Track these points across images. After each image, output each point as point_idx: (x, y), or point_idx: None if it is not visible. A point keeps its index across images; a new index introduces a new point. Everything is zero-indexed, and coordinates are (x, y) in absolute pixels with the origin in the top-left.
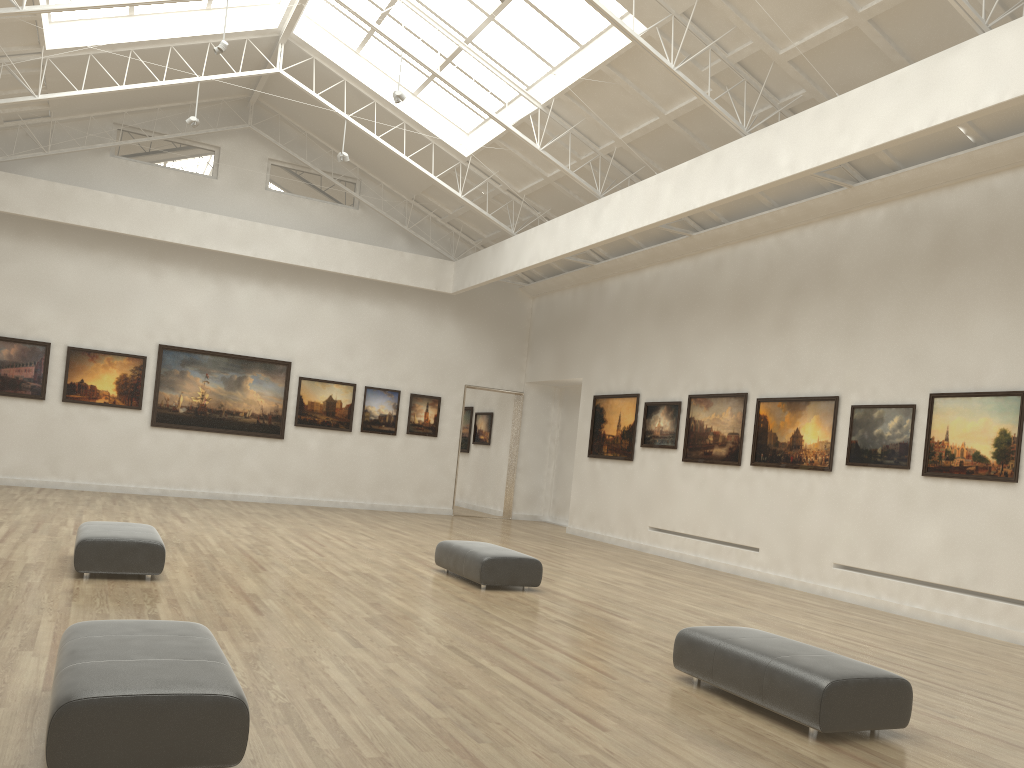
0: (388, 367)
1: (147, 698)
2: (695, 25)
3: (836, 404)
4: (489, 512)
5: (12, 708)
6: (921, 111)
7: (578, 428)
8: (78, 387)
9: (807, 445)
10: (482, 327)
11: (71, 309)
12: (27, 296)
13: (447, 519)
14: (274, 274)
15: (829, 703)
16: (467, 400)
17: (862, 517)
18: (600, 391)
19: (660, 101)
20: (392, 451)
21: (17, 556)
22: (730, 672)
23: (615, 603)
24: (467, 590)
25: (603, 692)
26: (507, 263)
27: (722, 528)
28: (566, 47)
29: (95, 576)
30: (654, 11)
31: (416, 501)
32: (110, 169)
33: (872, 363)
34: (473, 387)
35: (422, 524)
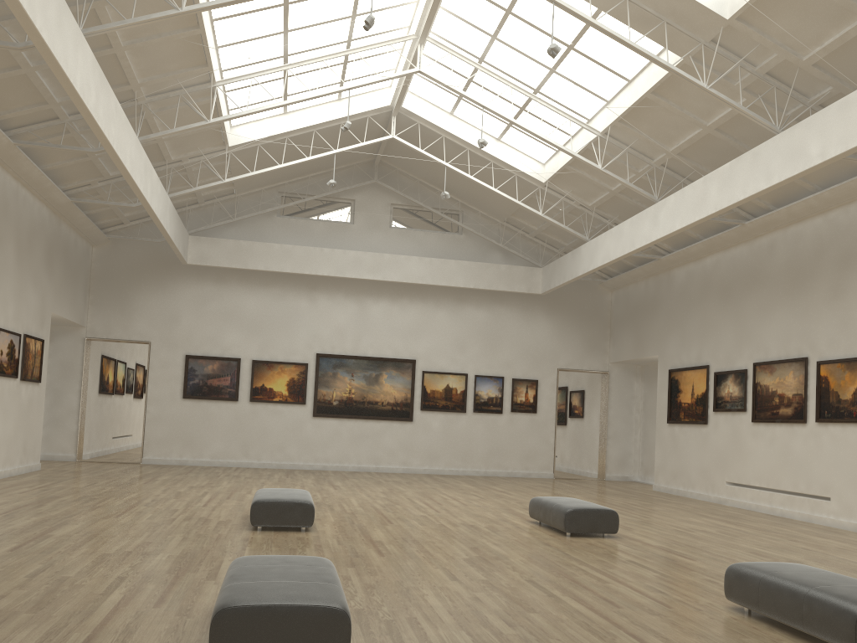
0: (492, 358)
1: (276, 607)
2: (723, 48)
3: None
4: (586, 475)
5: (195, 619)
6: None
7: (657, 398)
8: (260, 390)
9: None
10: (569, 319)
11: (254, 332)
12: (223, 325)
13: (548, 481)
14: (399, 292)
15: None
16: (562, 381)
17: None
18: (674, 365)
19: (701, 115)
20: (500, 427)
21: (213, 515)
22: (773, 601)
23: (685, 547)
24: (553, 537)
25: (657, 618)
26: (584, 264)
27: (793, 480)
28: (616, 83)
29: (265, 529)
30: (686, 43)
31: (522, 467)
32: (277, 226)
33: None
34: (564, 370)
35: (526, 486)
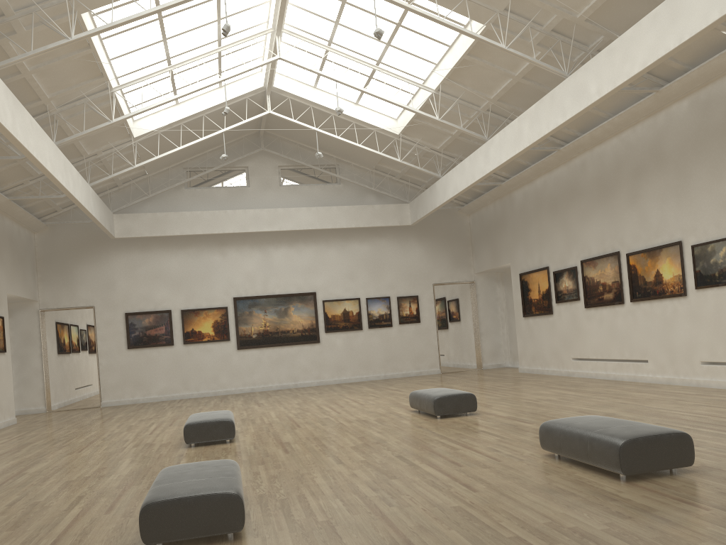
0: (378, 282)
1: (186, 498)
2: (515, 14)
3: (680, 247)
4: (468, 367)
5: (136, 517)
6: (672, 34)
7: (513, 298)
8: (191, 333)
9: (666, 280)
10: (437, 242)
11: (179, 287)
12: (153, 284)
13: (435, 376)
14: (295, 238)
15: (625, 455)
16: (440, 293)
17: (714, 324)
18: (523, 270)
19: (509, 68)
20: (391, 337)
21: (157, 440)
22: (570, 445)
23: (528, 414)
24: (427, 420)
25: (487, 470)
26: (439, 197)
27: (620, 350)
28: (440, 49)
29: (198, 445)
30: (485, 13)
31: (414, 368)
32: (186, 196)
33: (700, 212)
34: (438, 284)
35: (416, 383)
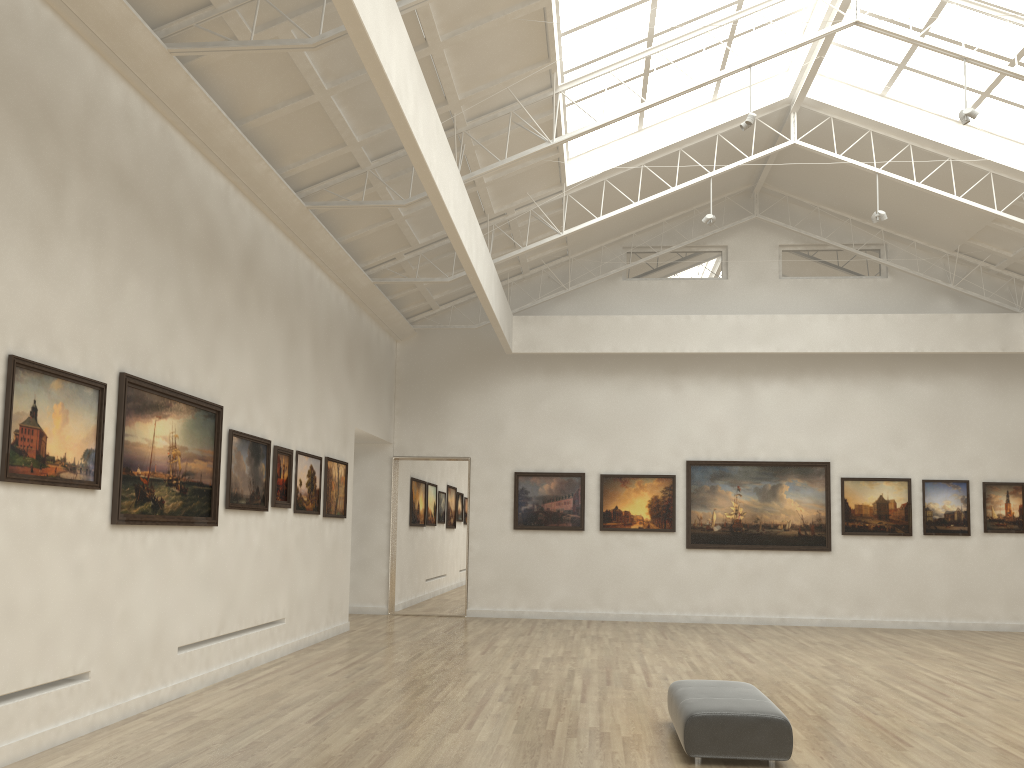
0: (948, 453)
1: None
2: None
3: None
4: None
5: None
6: None
7: None
8: (613, 514)
9: None
10: None
11: (600, 437)
12: (560, 430)
13: None
14: (798, 367)
15: None
16: None
17: None
18: None
19: None
20: (967, 555)
21: (608, 724)
22: None
23: None
24: None
25: None
26: None
27: None
28: None
29: (707, 760)
30: None
31: (1008, 616)
32: (623, 292)
33: None
34: None
35: None
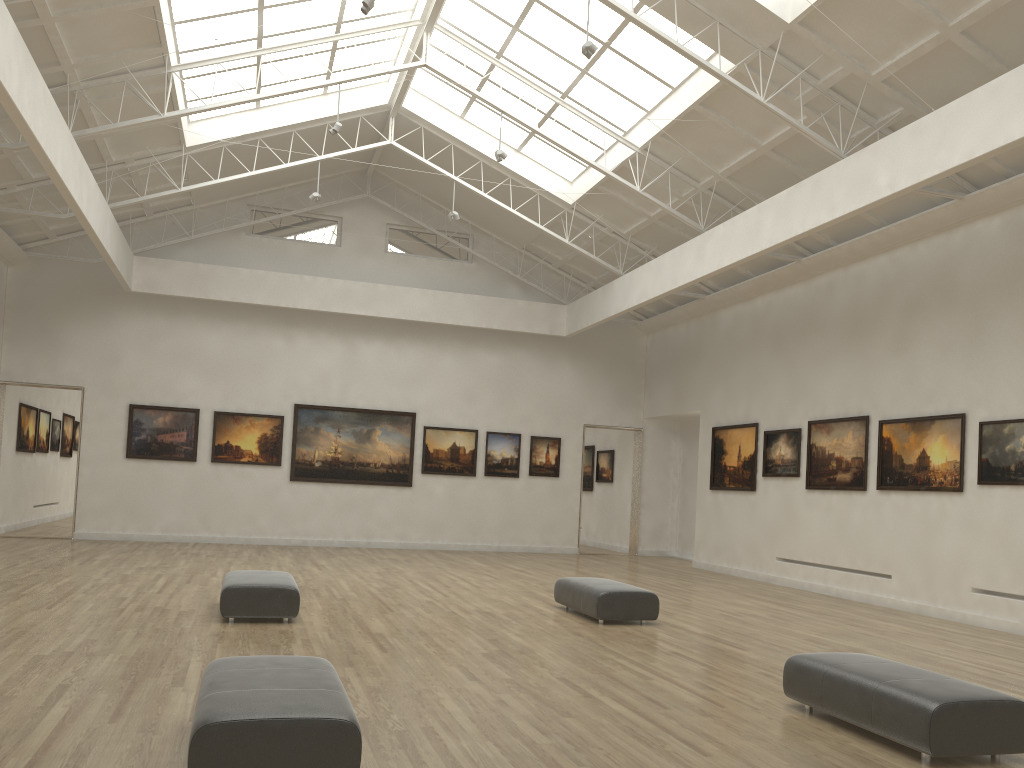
0: (508, 412)
1: (271, 722)
2: (783, 57)
3: (963, 421)
4: (615, 549)
5: (163, 735)
6: (1021, 118)
7: (698, 461)
8: (224, 448)
9: (935, 466)
10: (598, 367)
11: (216, 377)
12: (178, 368)
13: (572, 558)
14: (396, 331)
15: (939, 726)
16: (588, 439)
17: (999, 538)
18: (718, 422)
19: (755, 133)
20: (515, 493)
21: (172, 604)
22: (839, 698)
23: (734, 634)
24: (584, 625)
25: (709, 719)
26: (617, 303)
27: (851, 556)
28: (659, 91)
29: (239, 620)
30: (741, 48)
31: (541, 541)
32: (246, 247)
33: (998, 377)
34: (592, 426)
35: (547, 563)
